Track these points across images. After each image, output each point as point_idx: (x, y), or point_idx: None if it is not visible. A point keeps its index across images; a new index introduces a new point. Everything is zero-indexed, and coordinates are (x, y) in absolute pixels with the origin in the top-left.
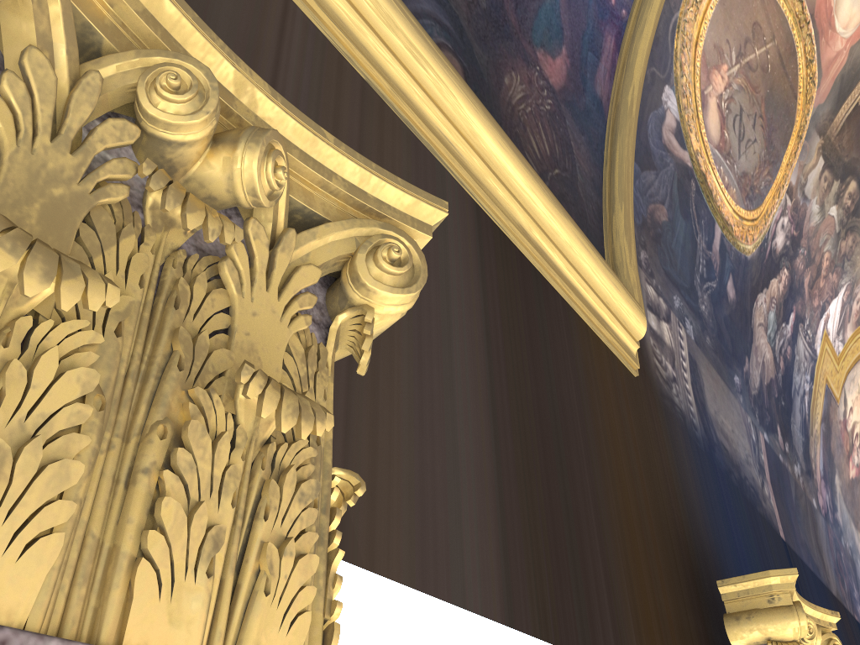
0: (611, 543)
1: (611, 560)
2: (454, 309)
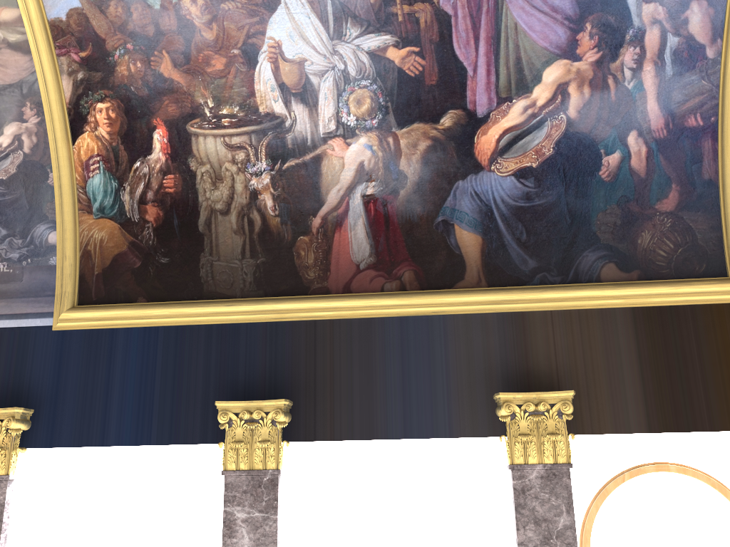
0: (713, 392)
1: (712, 398)
2: (623, 357)
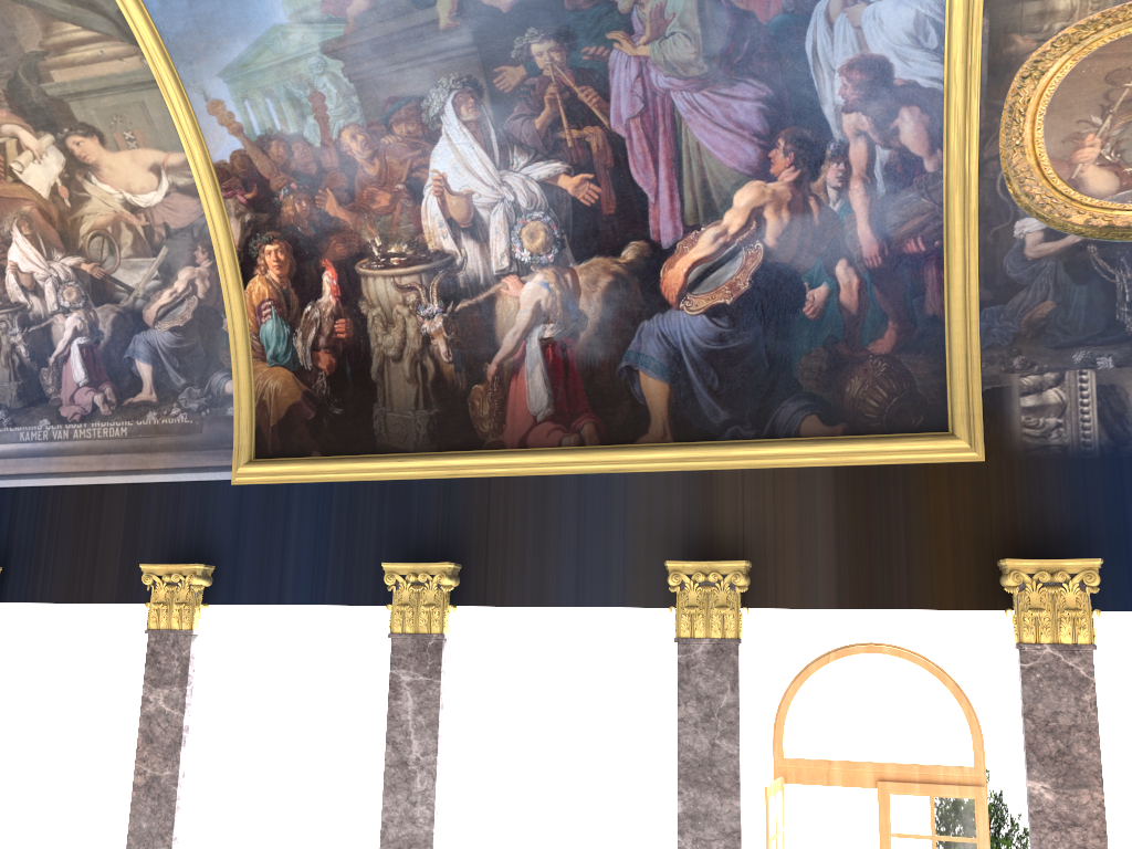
0: (917, 565)
1: (915, 572)
2: (818, 523)
